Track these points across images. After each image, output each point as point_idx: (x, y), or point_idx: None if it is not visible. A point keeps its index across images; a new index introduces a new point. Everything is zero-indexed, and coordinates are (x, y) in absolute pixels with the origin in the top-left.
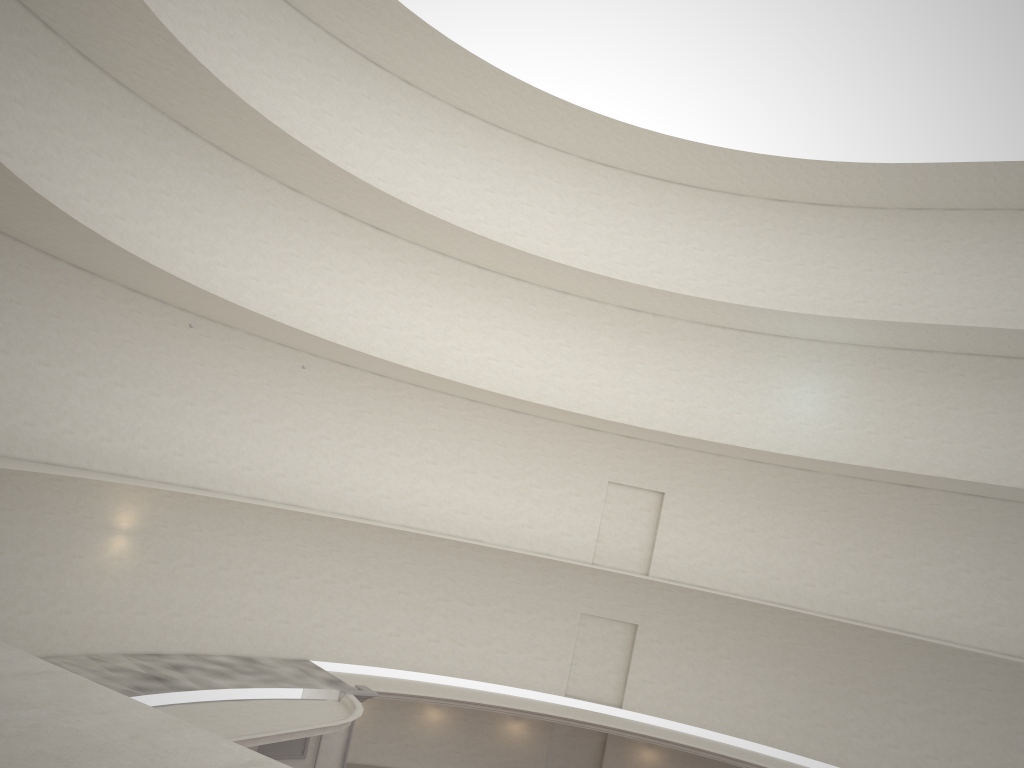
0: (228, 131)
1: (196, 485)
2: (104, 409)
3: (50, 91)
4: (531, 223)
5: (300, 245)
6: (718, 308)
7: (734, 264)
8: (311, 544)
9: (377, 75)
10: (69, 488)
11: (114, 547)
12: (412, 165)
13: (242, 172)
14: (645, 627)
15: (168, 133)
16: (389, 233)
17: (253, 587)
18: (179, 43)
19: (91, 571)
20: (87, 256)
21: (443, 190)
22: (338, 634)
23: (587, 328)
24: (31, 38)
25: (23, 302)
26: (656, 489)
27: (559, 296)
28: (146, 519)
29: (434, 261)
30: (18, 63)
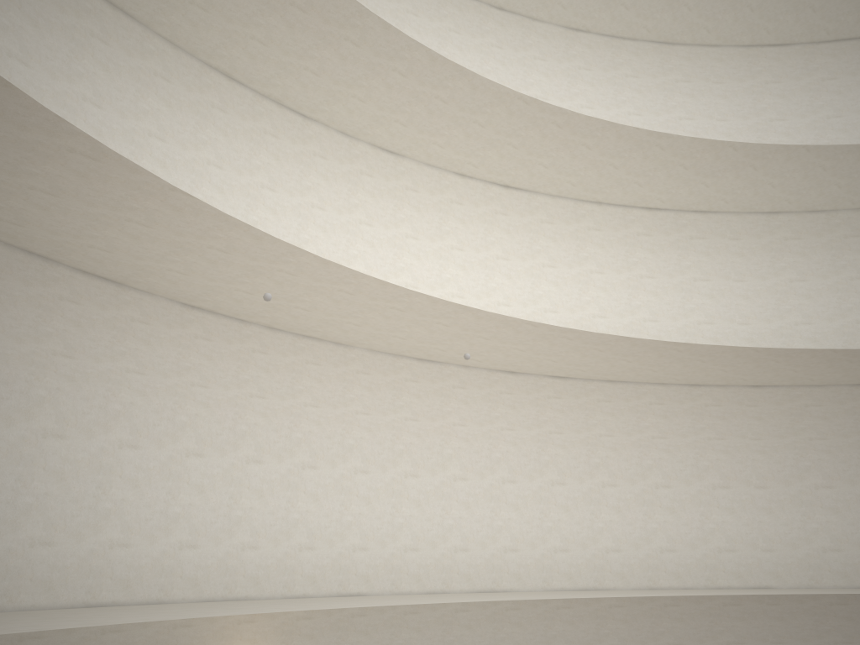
0: (282, 52)
1: (342, 591)
2: (176, 497)
3: None
4: None
5: (414, 223)
6: None
7: None
8: None
9: (461, 5)
10: (136, 641)
11: None
12: None
13: (318, 135)
14: None
15: (203, 83)
16: (524, 190)
17: None
18: None
19: None
20: (76, 223)
21: None
22: None
23: (822, 250)
24: None
25: None
26: None
27: (767, 219)
28: None
29: (590, 214)
30: None
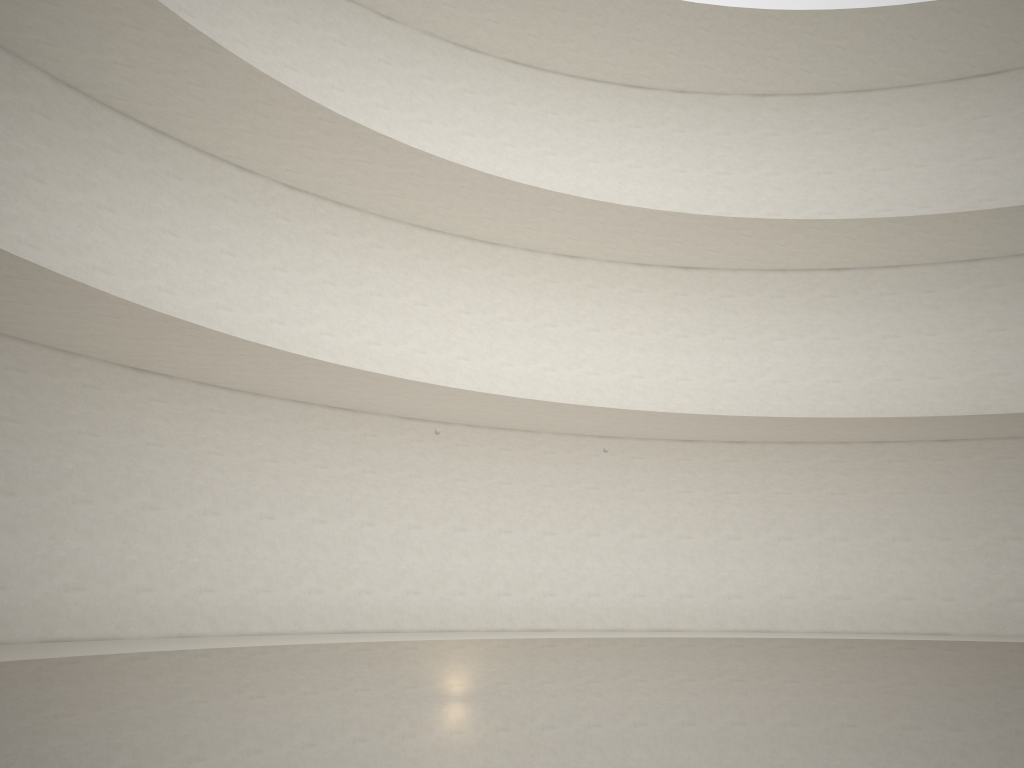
0: (464, 211)
1: (534, 627)
2: (402, 558)
3: (261, 232)
4: (895, 190)
5: (596, 316)
6: None
7: None
8: (700, 677)
9: (642, 98)
10: (380, 656)
11: (450, 718)
12: (712, 181)
13: (506, 256)
14: None
15: (409, 240)
16: (704, 268)
17: (637, 744)
18: (341, 117)
19: (428, 751)
20: (319, 388)
21: (761, 195)
22: None
23: None
24: (226, 185)
25: (279, 459)
26: None
27: (967, 267)
28: (482, 678)
29: (772, 282)
30: (216, 213)
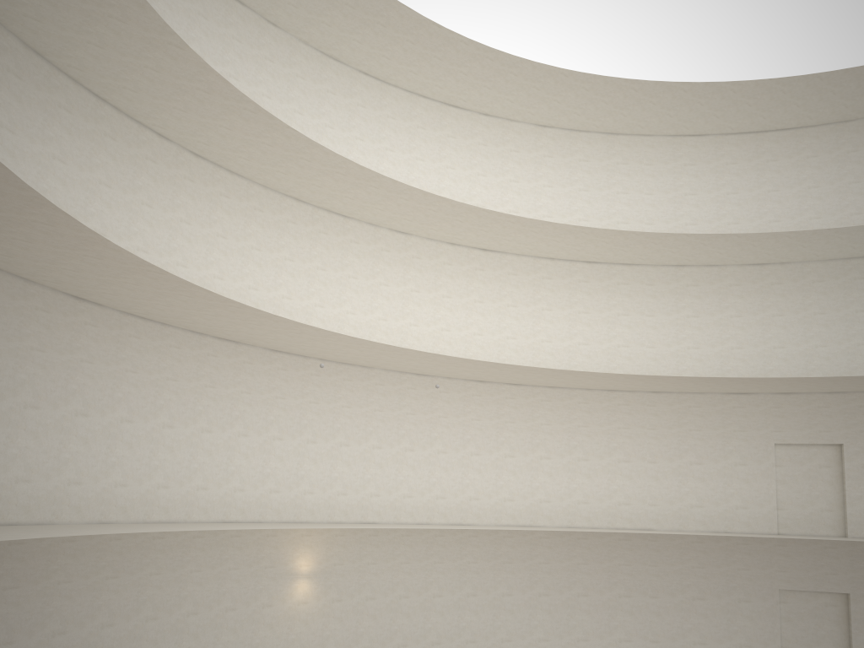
0: (331, 190)
1: (363, 520)
2: (267, 463)
3: (172, 190)
4: (631, 209)
5: (417, 280)
6: (855, 235)
7: (859, 190)
8: (482, 560)
9: (457, 115)
10: (248, 542)
11: (298, 591)
12: (505, 185)
13: (353, 227)
14: (859, 595)
15: (282, 207)
16: (497, 251)
17: (434, 611)
18: (263, 110)
19: (281, 618)
20: (222, 323)
21: (539, 200)
22: (526, 647)
23: (712, 294)
24: (148, 148)
25: (179, 378)
26: (831, 442)
27: (675, 270)
28: (323, 560)
29: (544, 267)
30: (140, 171)
